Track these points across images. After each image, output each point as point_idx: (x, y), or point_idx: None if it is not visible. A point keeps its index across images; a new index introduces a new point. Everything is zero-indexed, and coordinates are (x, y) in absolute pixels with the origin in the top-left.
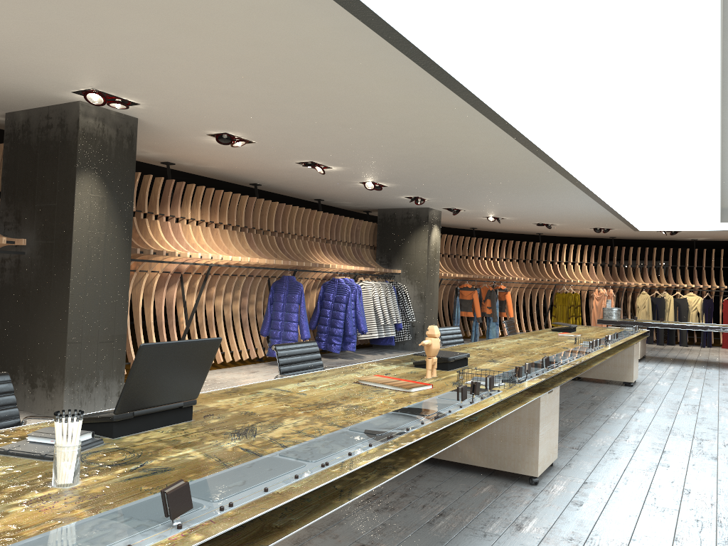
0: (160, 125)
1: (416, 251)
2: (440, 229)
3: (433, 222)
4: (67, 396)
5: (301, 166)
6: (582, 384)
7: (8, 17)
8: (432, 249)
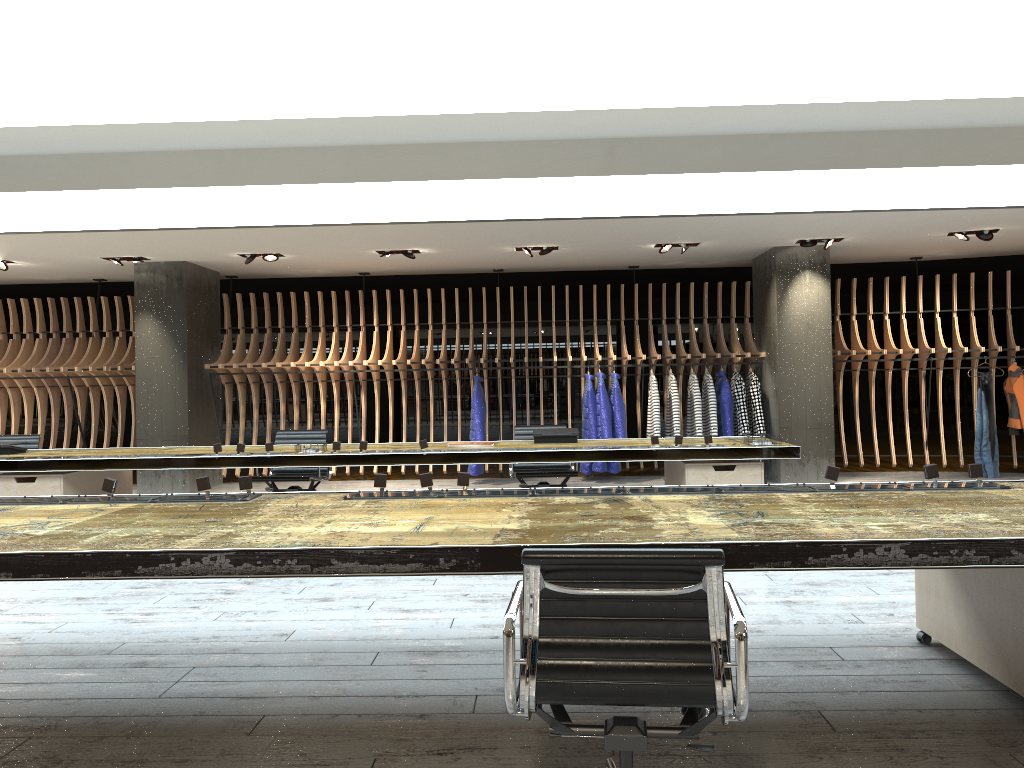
0: (210, 260)
1: (771, 320)
2: (827, 276)
3: (795, 269)
4: (139, 478)
5: (399, 254)
6: None
7: None
8: (797, 313)
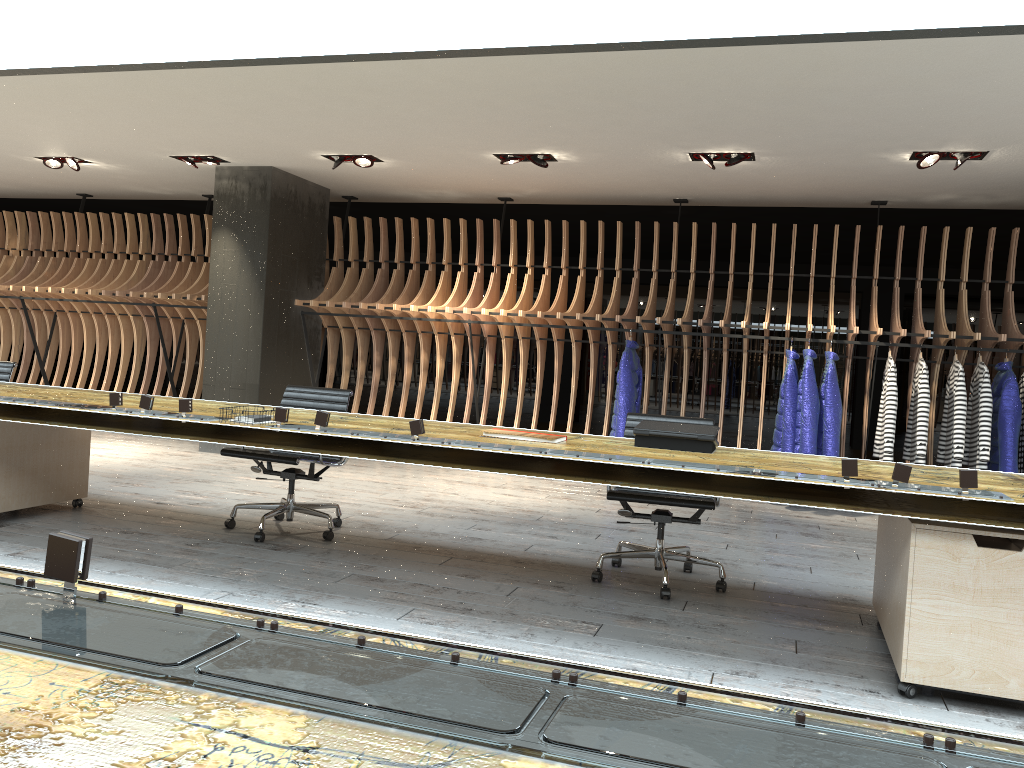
0: (299, 166)
1: None
2: None
3: None
4: None
5: (529, 163)
6: (815, 637)
7: (1, 136)
8: None
